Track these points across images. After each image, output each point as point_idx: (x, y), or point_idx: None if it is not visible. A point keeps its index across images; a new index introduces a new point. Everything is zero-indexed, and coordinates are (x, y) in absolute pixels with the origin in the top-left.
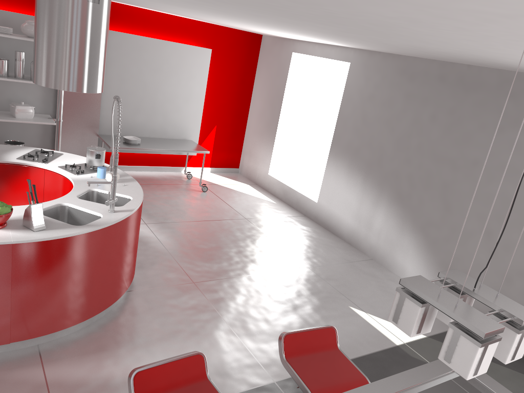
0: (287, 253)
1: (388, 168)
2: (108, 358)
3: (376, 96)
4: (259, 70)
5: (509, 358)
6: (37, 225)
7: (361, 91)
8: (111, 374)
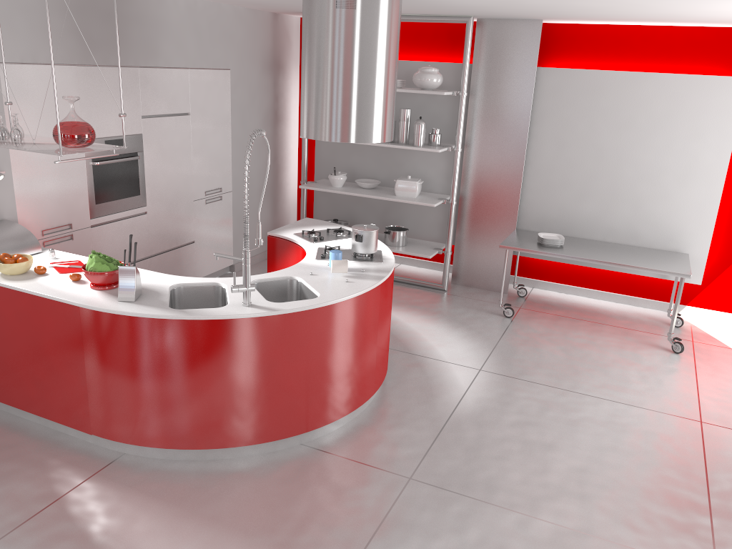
0: (704, 520)
1: None
2: (145, 509)
3: None
4: None
5: None
6: (124, 294)
7: None
8: (116, 529)
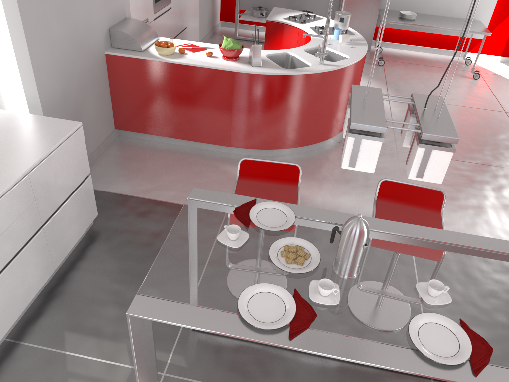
0: None
1: None
2: None
3: None
4: None
5: (413, 174)
6: (255, 62)
7: None
8: None
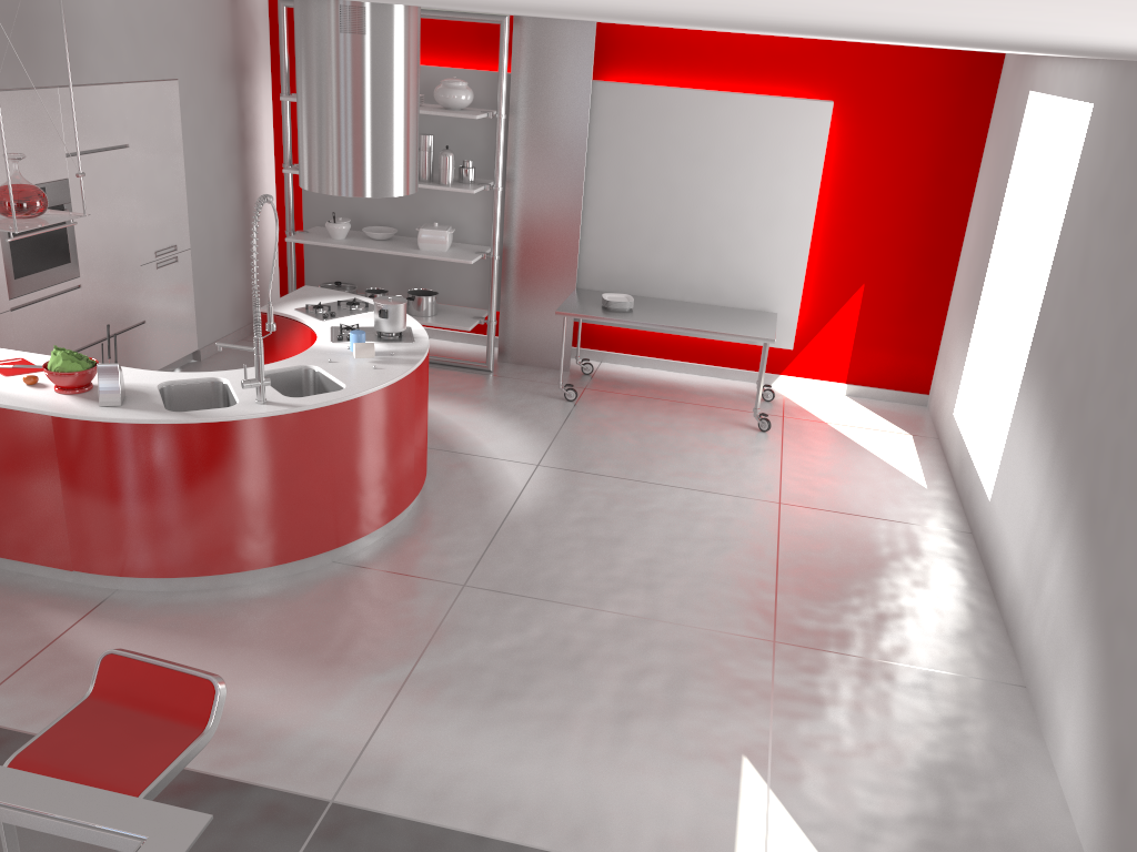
0: (769, 596)
1: (1091, 419)
2: (163, 643)
3: (1112, 199)
4: (987, 146)
5: None
6: (107, 398)
7: (1093, 186)
8: None
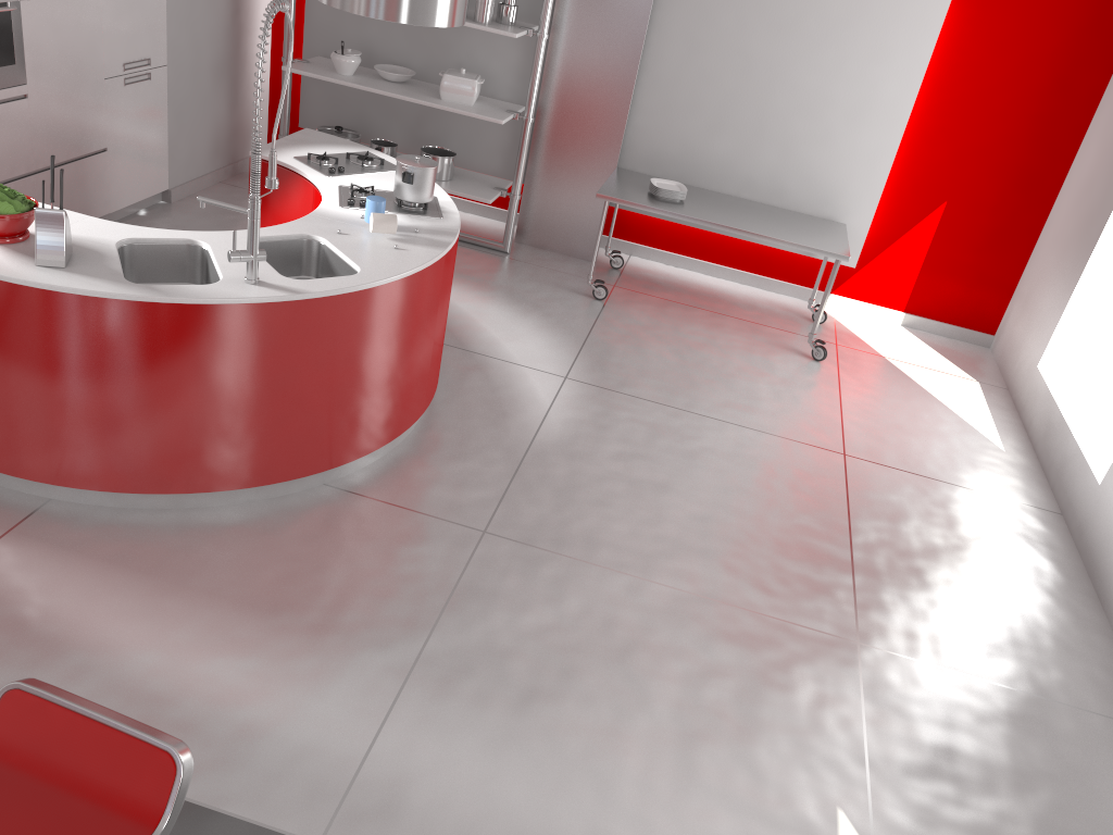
0: (845, 578)
1: None
2: (105, 582)
3: None
4: None
5: None
6: (46, 256)
7: None
8: (65, 612)
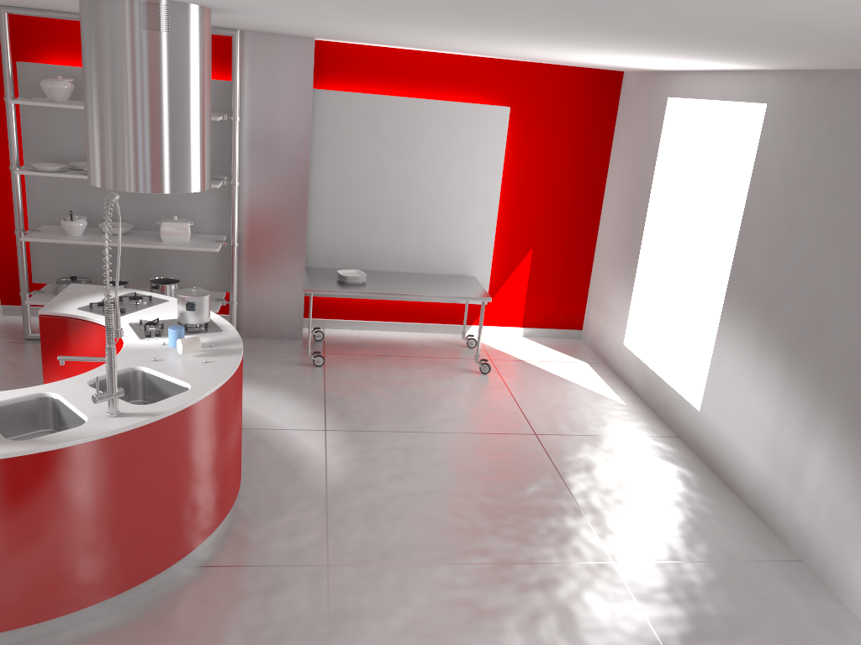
0: (581, 520)
1: (838, 343)
2: None
3: (817, 173)
4: (616, 140)
5: None
6: None
7: (785, 164)
8: None
